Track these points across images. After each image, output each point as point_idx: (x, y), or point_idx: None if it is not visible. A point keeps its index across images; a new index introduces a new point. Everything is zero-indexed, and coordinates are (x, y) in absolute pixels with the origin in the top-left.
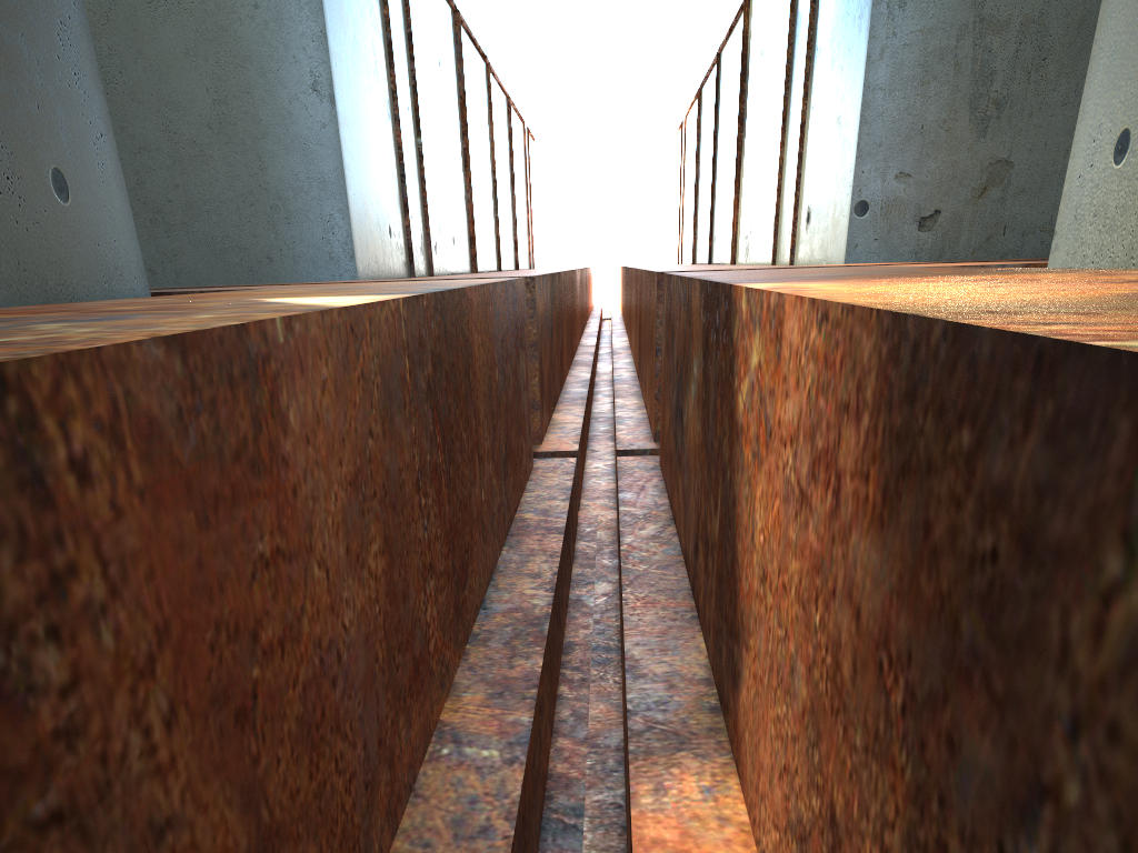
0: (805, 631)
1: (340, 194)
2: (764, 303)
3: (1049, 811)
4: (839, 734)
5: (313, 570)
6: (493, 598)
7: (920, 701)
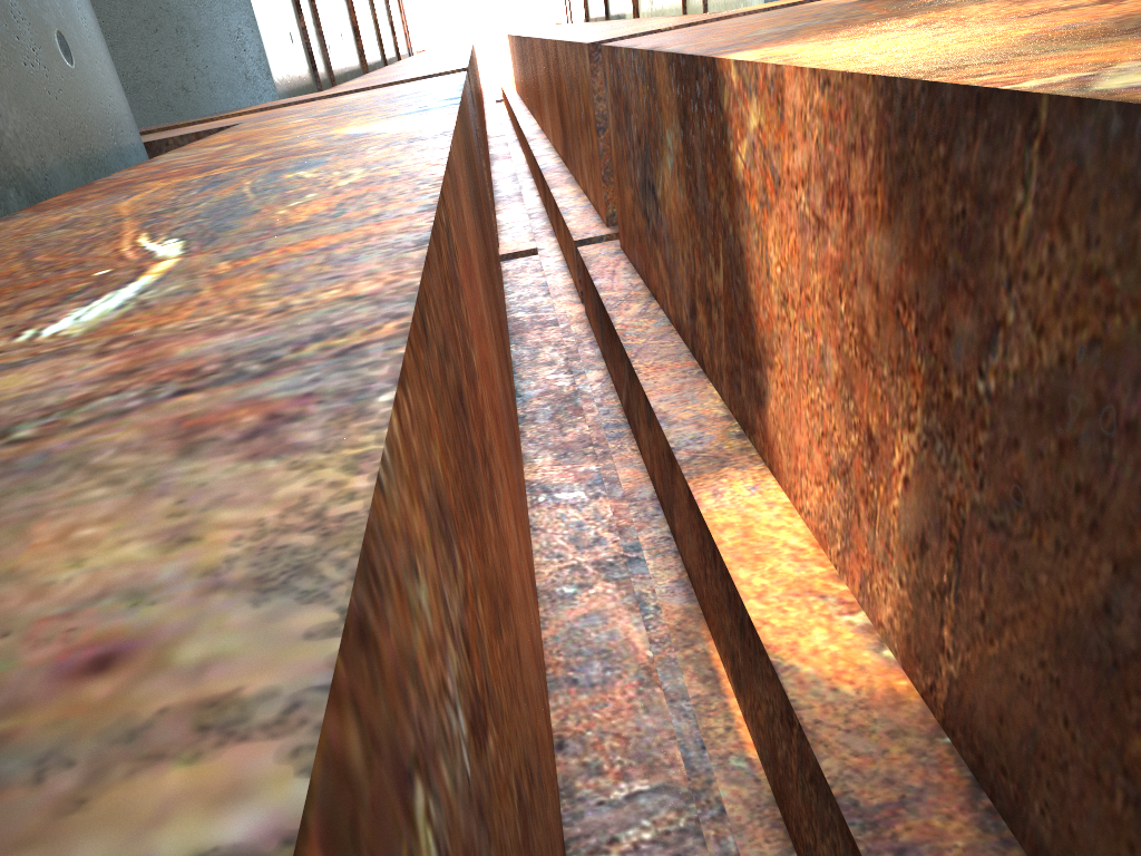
0: (831, 322)
1: (245, 5)
2: (759, 74)
3: (1001, 333)
4: (869, 377)
5: (487, 334)
6: (523, 387)
7: (927, 319)
